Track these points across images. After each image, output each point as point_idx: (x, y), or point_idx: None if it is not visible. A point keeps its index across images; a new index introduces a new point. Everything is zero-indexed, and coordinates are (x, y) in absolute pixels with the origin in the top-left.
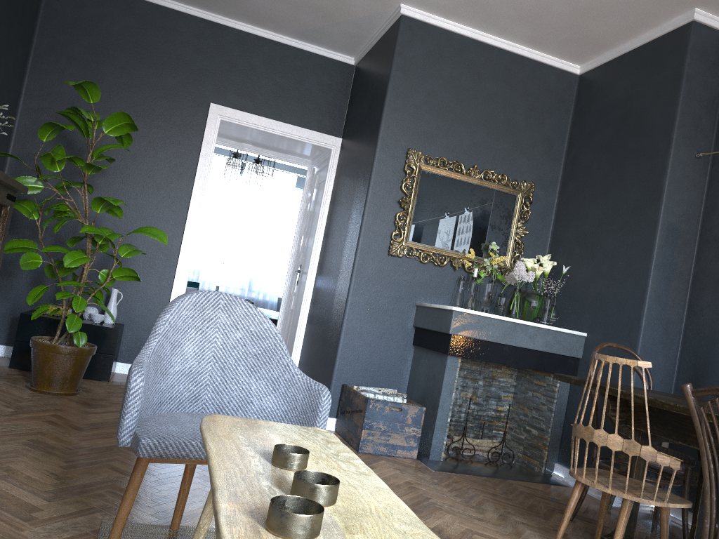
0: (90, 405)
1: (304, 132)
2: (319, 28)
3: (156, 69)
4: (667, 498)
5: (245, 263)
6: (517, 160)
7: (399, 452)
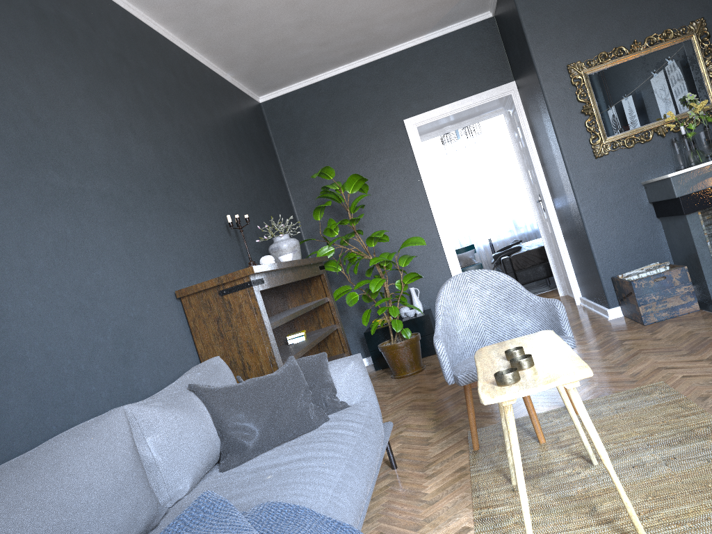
0: (435, 372)
1: (482, 95)
2: (448, 13)
3: (355, 121)
4: None
5: (501, 209)
6: (675, 8)
7: (680, 311)
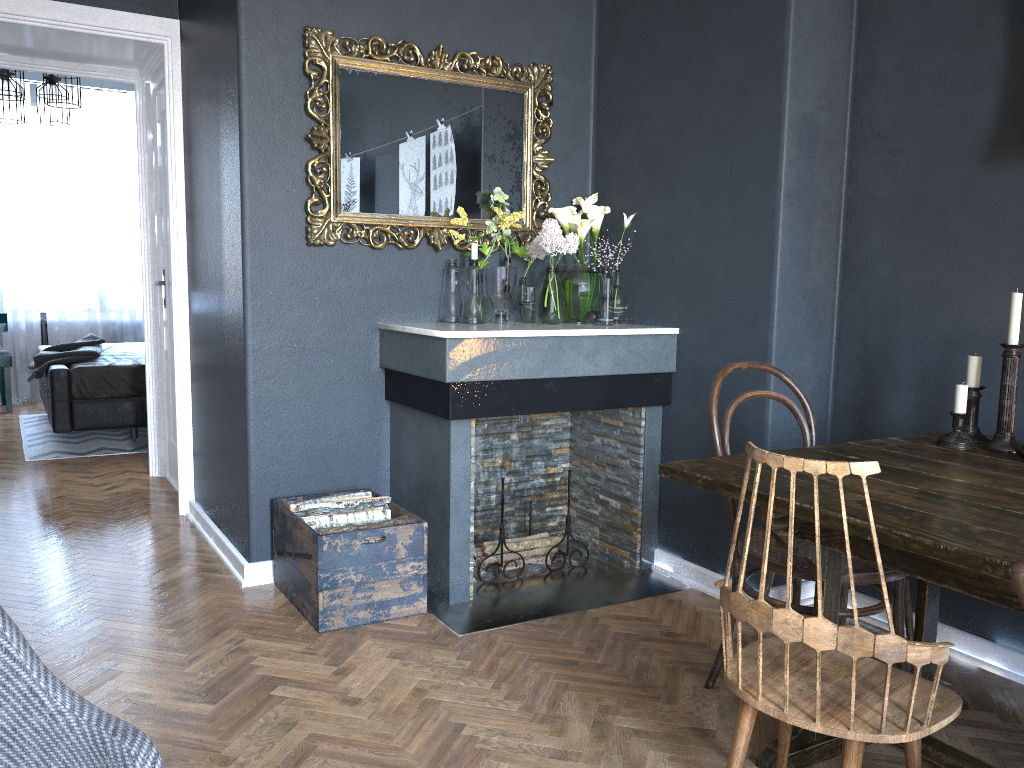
0: None
1: (97, 15)
2: None
3: None
4: (929, 720)
5: (83, 265)
6: (516, 25)
7: (394, 610)
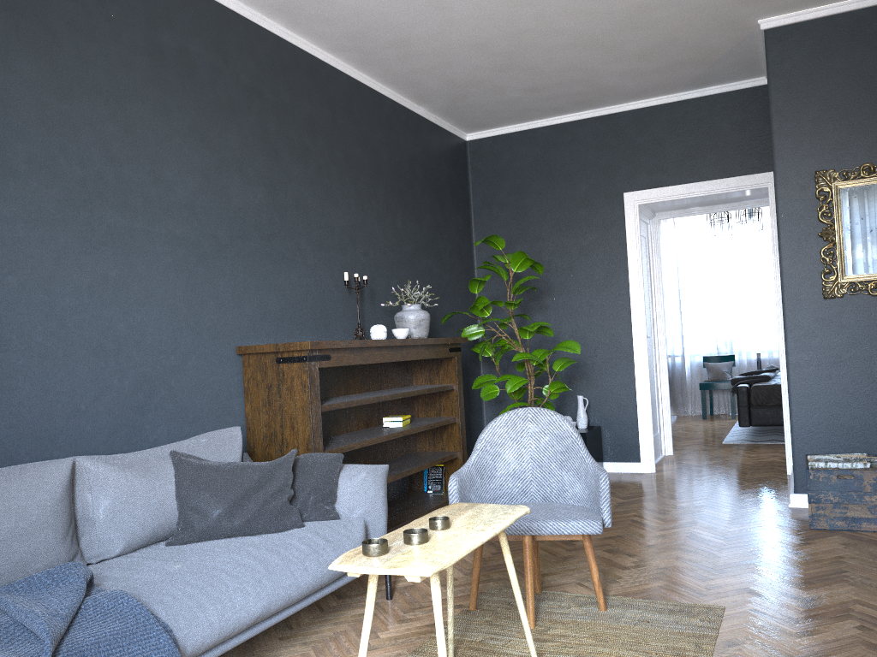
0: None
1: (728, 182)
2: (702, 73)
3: (567, 183)
4: None
5: None
6: None
7: (864, 525)
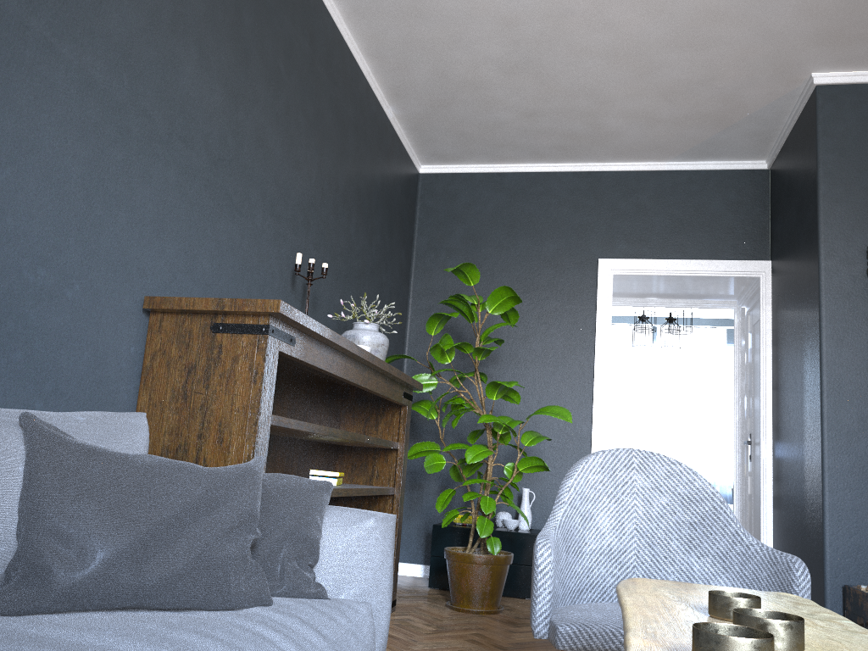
0: (514, 623)
1: (718, 264)
2: (711, 139)
3: (533, 238)
4: None
5: (679, 449)
6: None
7: None
